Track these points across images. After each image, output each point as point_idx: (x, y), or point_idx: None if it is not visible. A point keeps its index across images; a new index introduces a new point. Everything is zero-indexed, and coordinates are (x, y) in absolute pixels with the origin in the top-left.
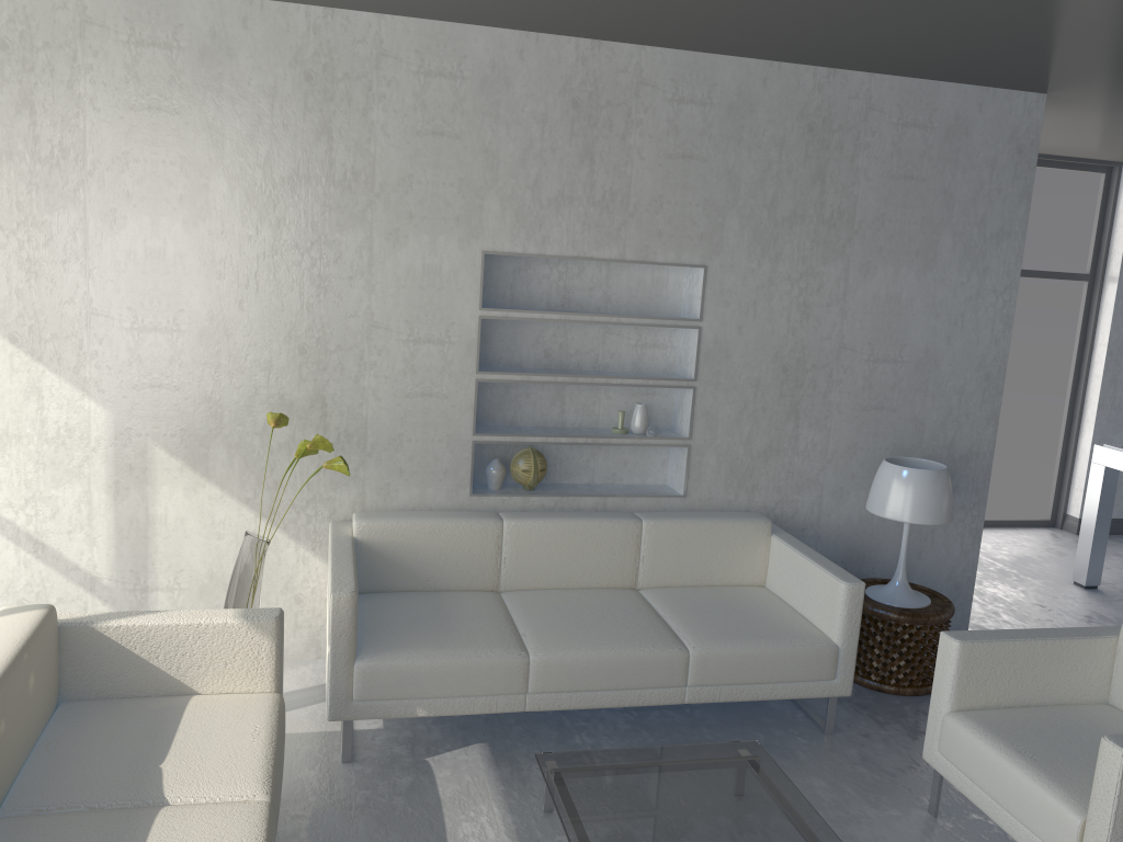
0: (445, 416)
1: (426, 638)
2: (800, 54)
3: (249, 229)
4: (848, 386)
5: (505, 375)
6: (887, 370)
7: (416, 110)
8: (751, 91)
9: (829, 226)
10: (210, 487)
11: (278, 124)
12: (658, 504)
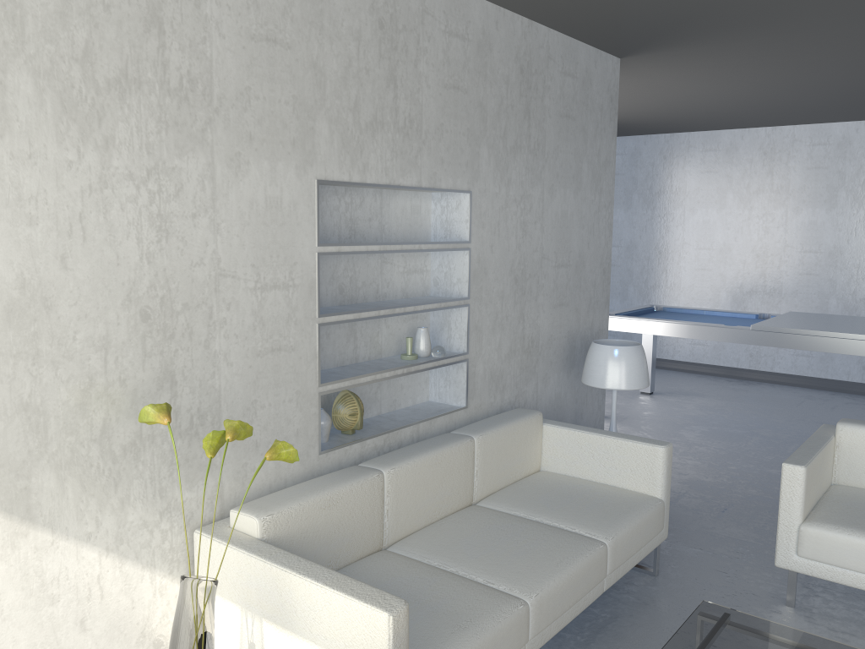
0: (294, 370)
1: (434, 626)
2: (537, 1)
3: (67, 152)
4: (546, 289)
5: (341, 315)
6: (564, 273)
7: (249, 9)
8: (490, 32)
9: (533, 155)
10: (35, 534)
11: (95, 3)
12: (451, 420)
